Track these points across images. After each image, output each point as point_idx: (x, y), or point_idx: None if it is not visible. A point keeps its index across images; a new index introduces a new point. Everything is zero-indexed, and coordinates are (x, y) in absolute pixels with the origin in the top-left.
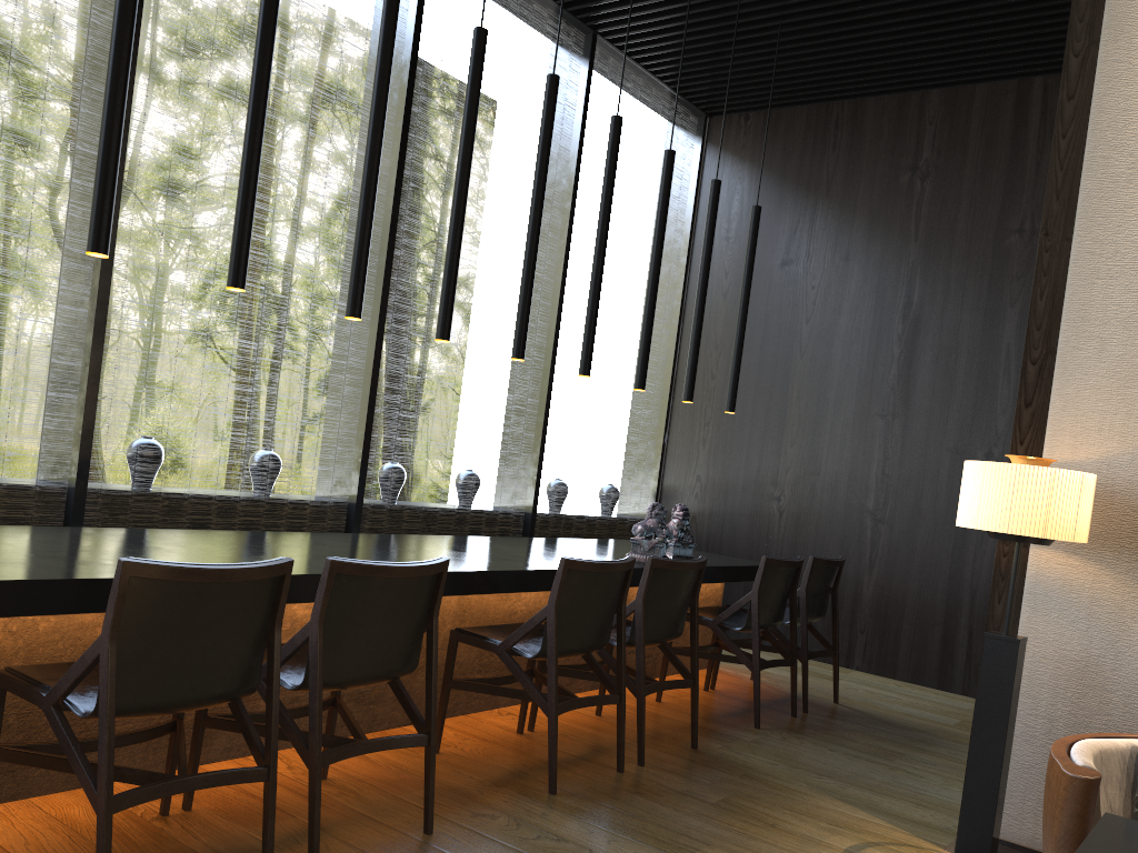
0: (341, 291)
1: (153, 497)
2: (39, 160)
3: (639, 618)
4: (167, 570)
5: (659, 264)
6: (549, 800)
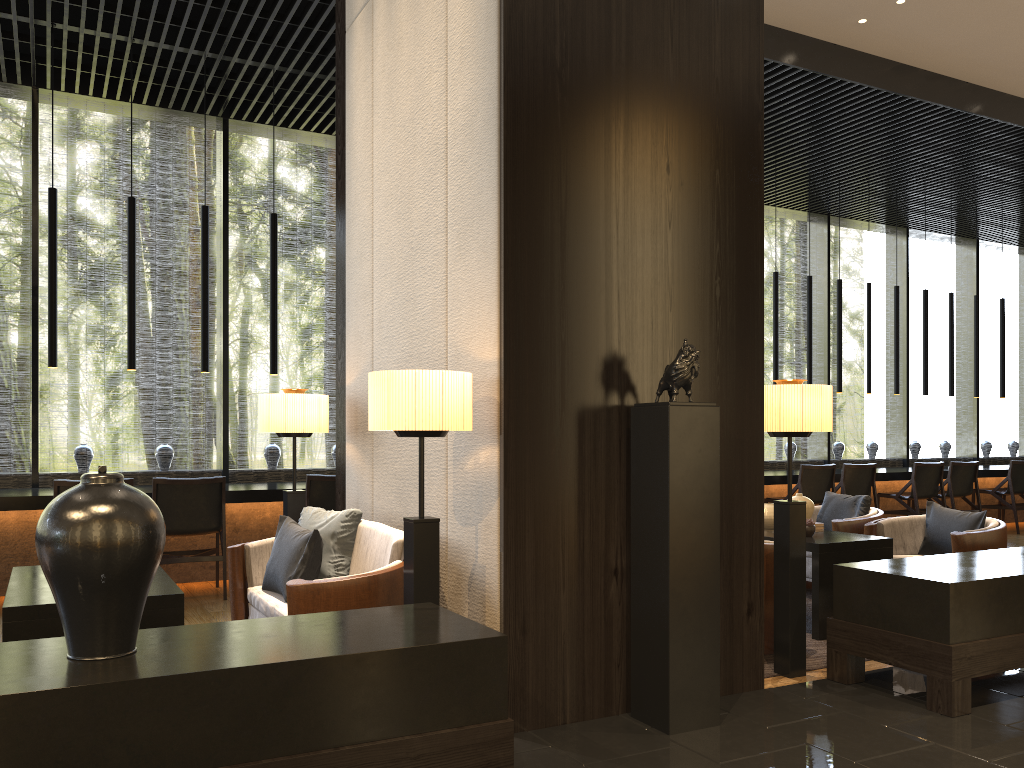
0: (891, 378)
1: (844, 461)
2: None
3: None
4: (923, 464)
5: None
6: (1017, 534)
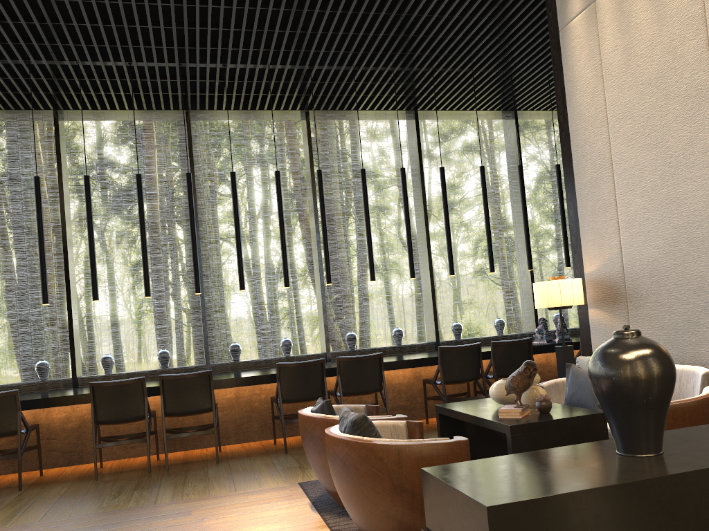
0: None
1: (354, 351)
2: (389, 215)
3: (493, 365)
4: (286, 364)
5: (525, 214)
6: None
